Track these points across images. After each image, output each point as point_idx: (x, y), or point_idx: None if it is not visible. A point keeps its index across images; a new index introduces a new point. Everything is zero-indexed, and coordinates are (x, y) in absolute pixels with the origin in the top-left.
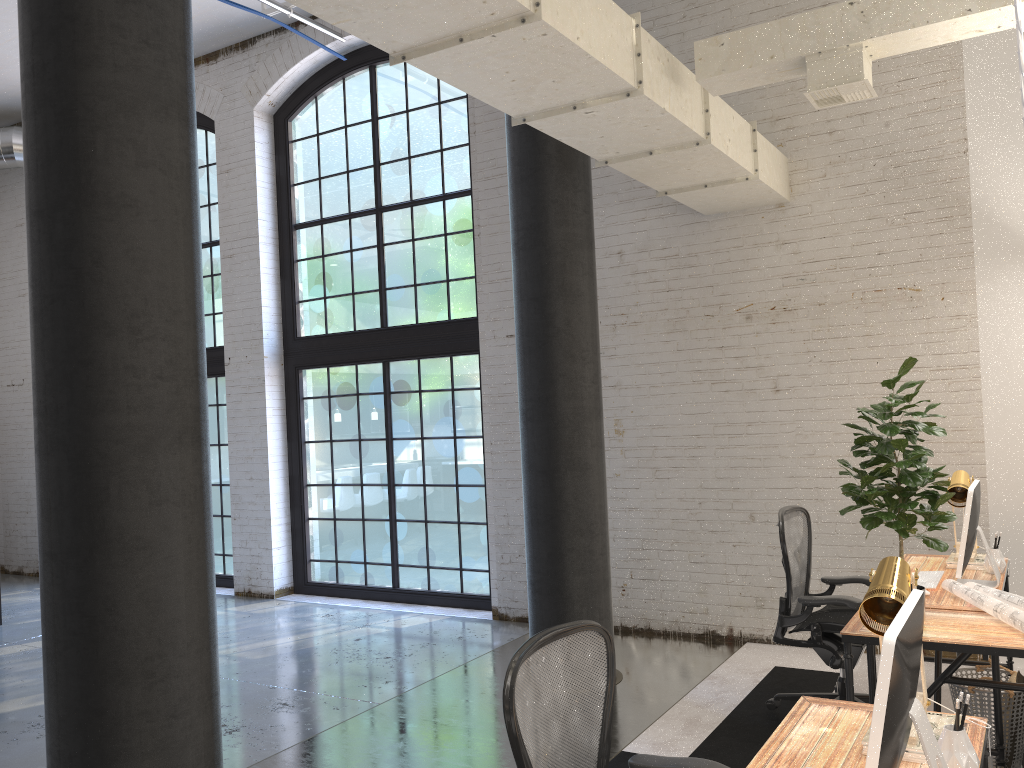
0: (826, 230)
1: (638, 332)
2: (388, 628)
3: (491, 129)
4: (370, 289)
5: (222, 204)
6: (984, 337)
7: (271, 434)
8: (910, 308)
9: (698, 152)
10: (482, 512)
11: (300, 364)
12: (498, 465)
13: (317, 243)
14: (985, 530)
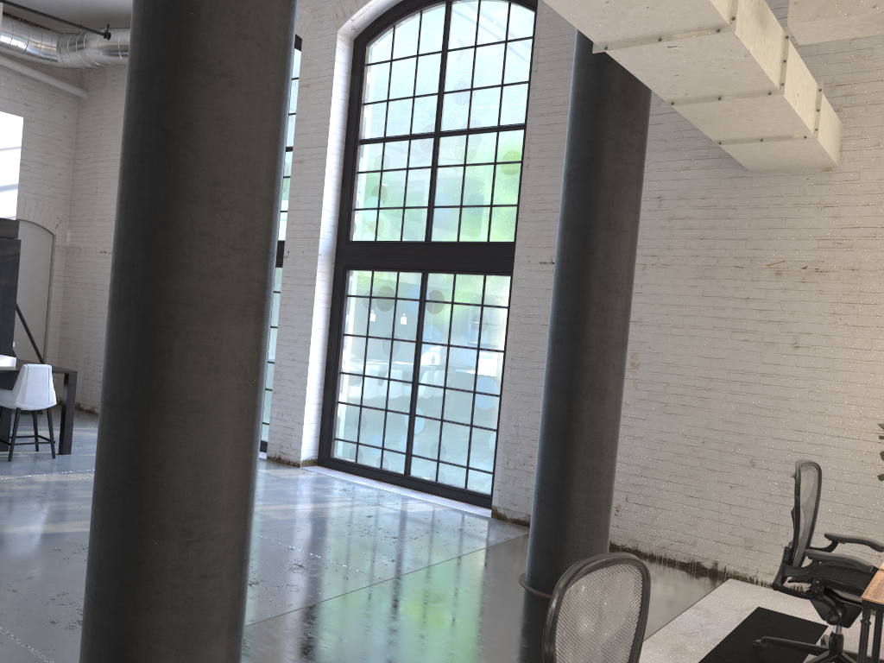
0: (871, 198)
1: (666, 274)
2: (397, 510)
3: (552, 69)
4: (420, 205)
5: (299, 114)
6: None
7: (315, 323)
8: None
9: (766, 103)
10: (494, 419)
11: (349, 265)
12: (515, 379)
13: (378, 159)
14: None
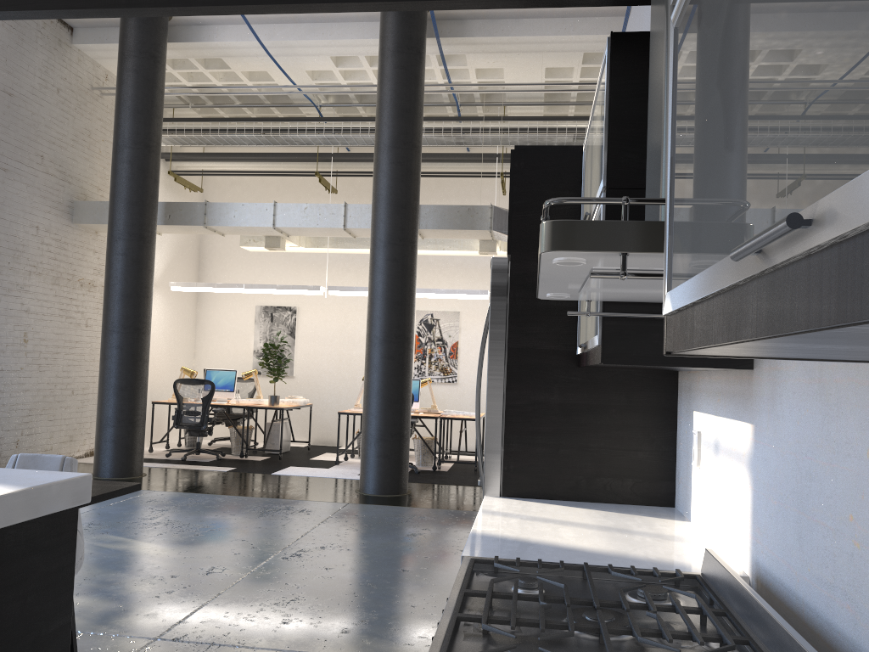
0: None
1: (41, 280)
2: None
3: None
4: None
5: None
6: None
7: None
8: None
9: (207, 233)
10: None
11: None
12: None
13: None
14: None
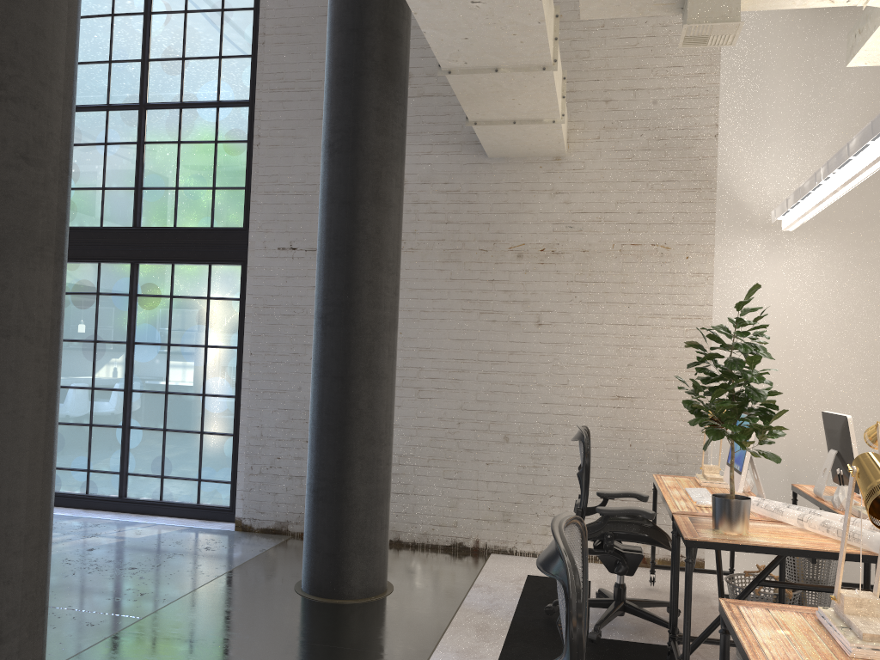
0: (595, 186)
1: (414, 258)
2: (123, 538)
3: (282, 43)
4: (124, 186)
5: None
6: (717, 294)
7: None
8: (660, 263)
9: (535, 80)
10: (229, 423)
11: None
12: (256, 376)
13: None
14: (704, 457)
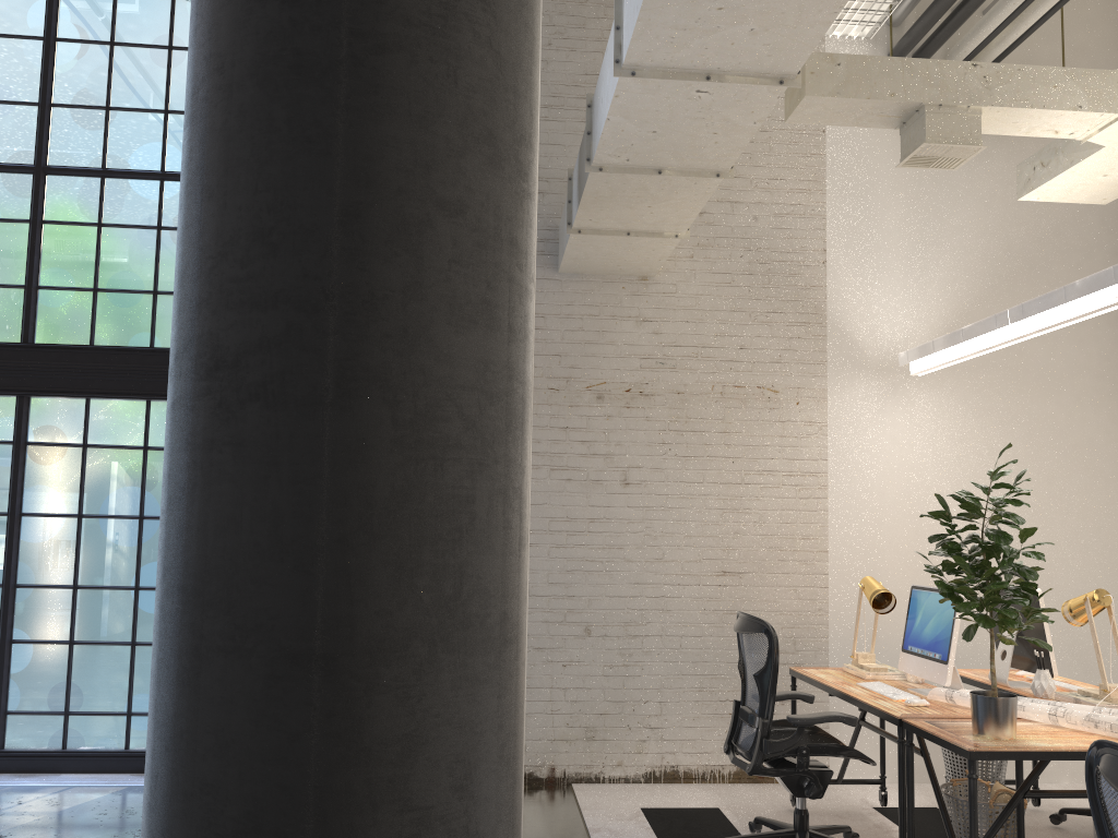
0: (690, 314)
1: None
2: (36, 814)
3: None
4: (7, 283)
5: None
6: (832, 446)
7: None
8: (767, 409)
9: (694, 187)
10: None
11: None
12: None
13: None
14: (825, 642)
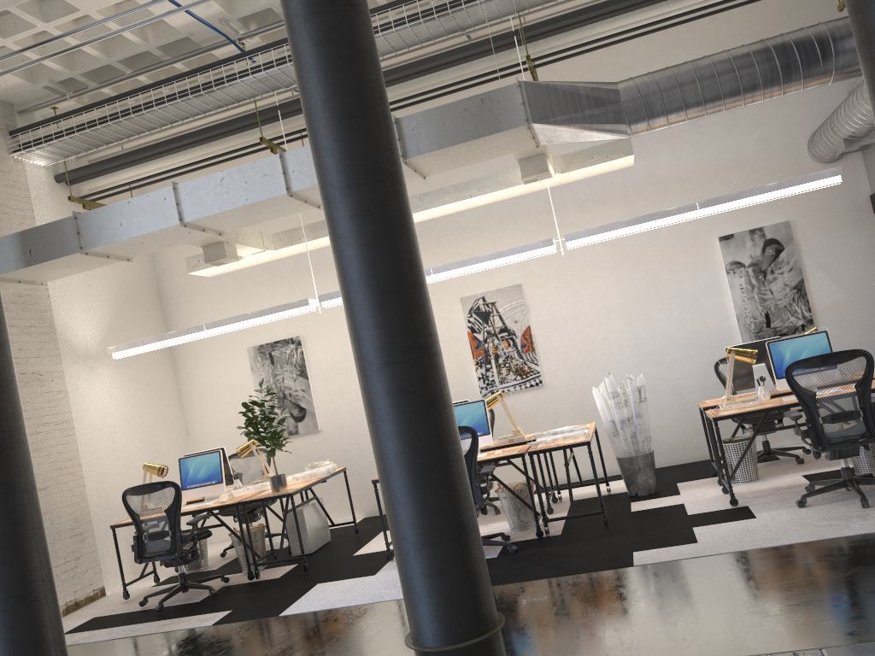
0: None
1: None
2: None
3: None
4: None
5: None
6: (72, 403)
7: None
8: (39, 385)
9: (103, 263)
10: None
11: None
12: None
13: None
14: (90, 516)
